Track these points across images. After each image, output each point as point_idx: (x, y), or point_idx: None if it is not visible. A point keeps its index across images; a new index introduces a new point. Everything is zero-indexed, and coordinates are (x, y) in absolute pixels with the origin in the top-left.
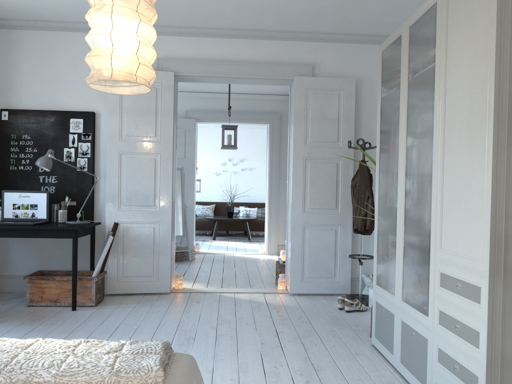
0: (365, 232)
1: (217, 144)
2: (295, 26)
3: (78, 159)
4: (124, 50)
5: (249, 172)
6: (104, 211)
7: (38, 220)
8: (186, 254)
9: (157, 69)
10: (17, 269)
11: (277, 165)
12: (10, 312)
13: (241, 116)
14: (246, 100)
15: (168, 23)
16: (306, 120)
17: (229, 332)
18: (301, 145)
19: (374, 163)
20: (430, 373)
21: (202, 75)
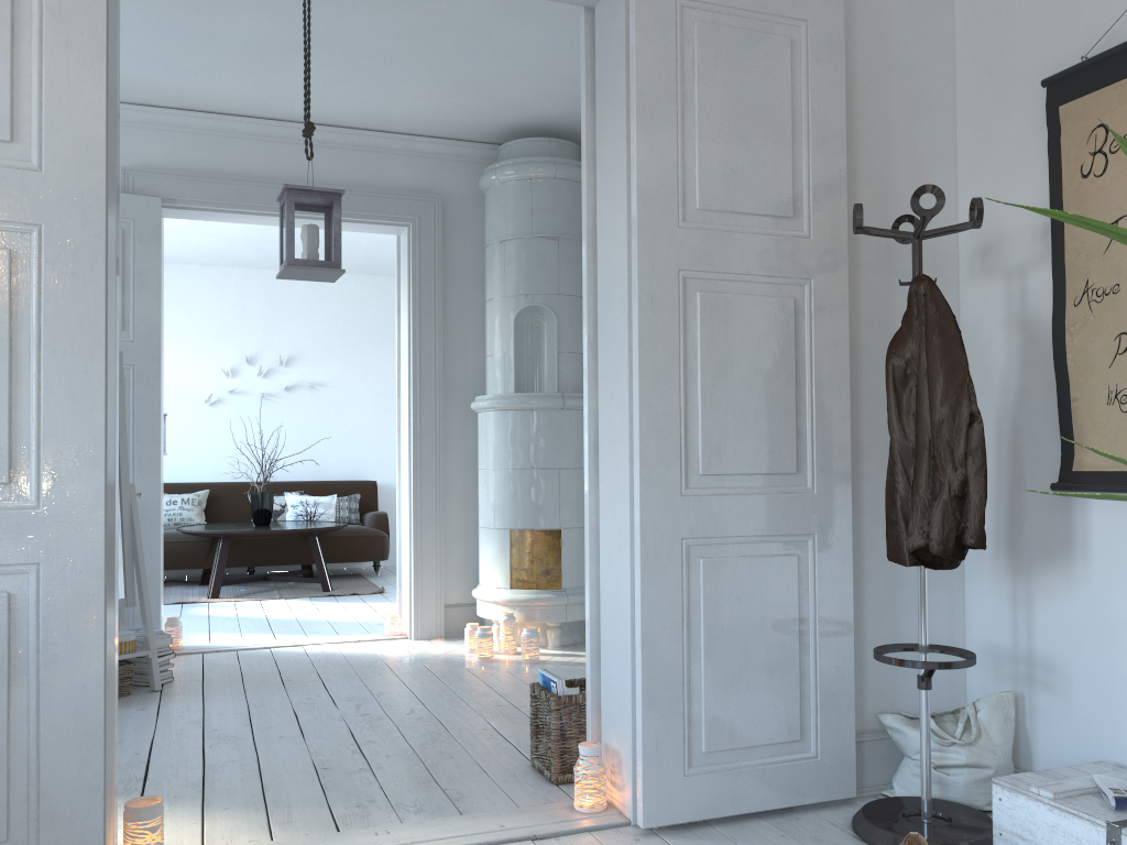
0: (956, 558)
1: (212, 315)
2: None
3: None
4: None
5: (308, 396)
6: None
7: None
8: (141, 667)
9: None
10: None
11: (438, 355)
12: None
13: None
14: (334, 149)
15: None
16: (682, 123)
17: None
18: (667, 223)
19: None
20: None
21: None
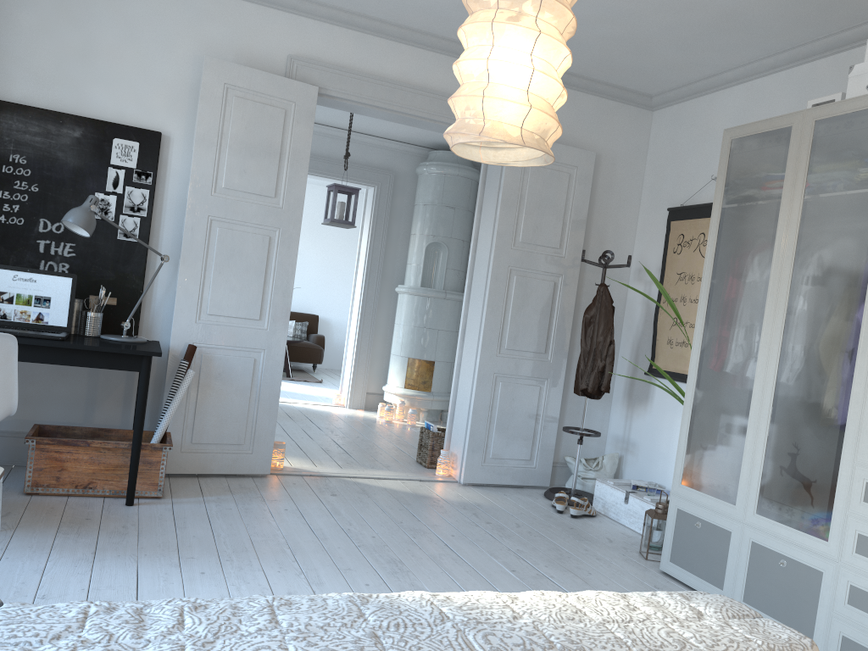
0: (597, 395)
1: None
2: None
3: (121, 218)
4: (541, 98)
5: None
6: (159, 320)
7: (50, 328)
8: None
9: (287, 75)
10: None
11: (381, 259)
12: (4, 506)
13: (330, 166)
14: (341, 141)
15: None
16: (519, 206)
17: (443, 551)
18: (507, 246)
19: (667, 299)
20: (825, 619)
21: (363, 102)
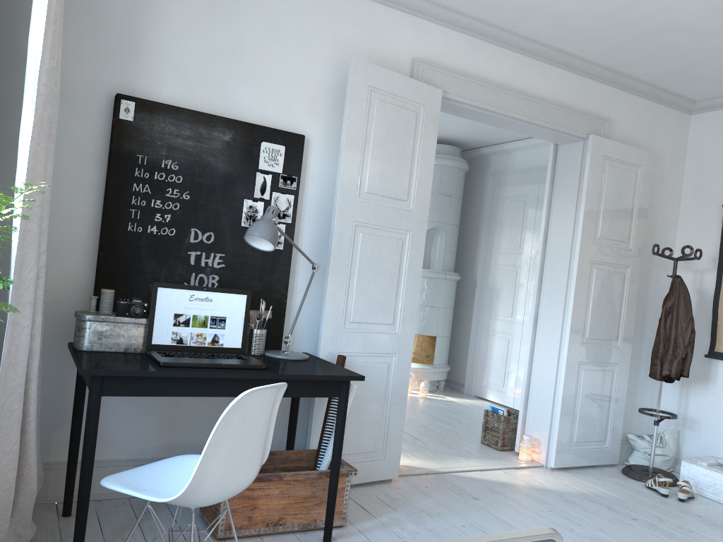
0: (678, 380)
1: None
2: (616, 60)
3: None
4: None
5: None
6: (298, 329)
7: (225, 350)
8: None
9: (414, 78)
10: (114, 448)
11: None
12: None
13: None
14: None
15: (453, 2)
16: (598, 204)
17: None
18: (589, 242)
19: None
20: None
21: (476, 105)
